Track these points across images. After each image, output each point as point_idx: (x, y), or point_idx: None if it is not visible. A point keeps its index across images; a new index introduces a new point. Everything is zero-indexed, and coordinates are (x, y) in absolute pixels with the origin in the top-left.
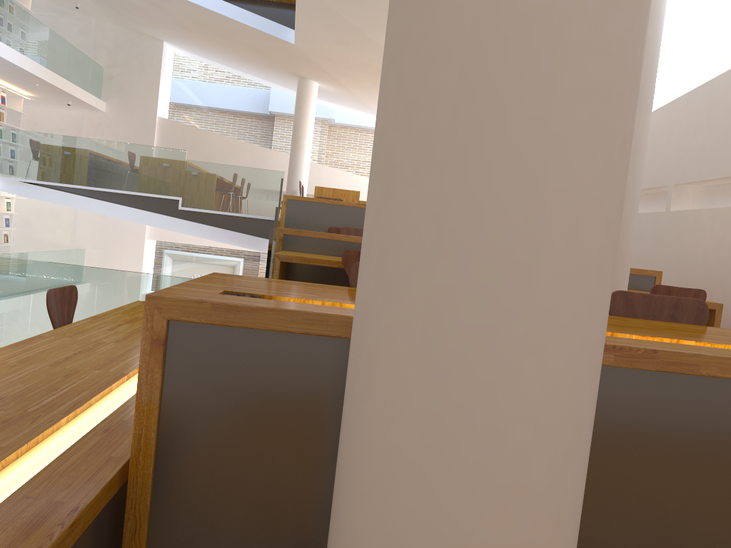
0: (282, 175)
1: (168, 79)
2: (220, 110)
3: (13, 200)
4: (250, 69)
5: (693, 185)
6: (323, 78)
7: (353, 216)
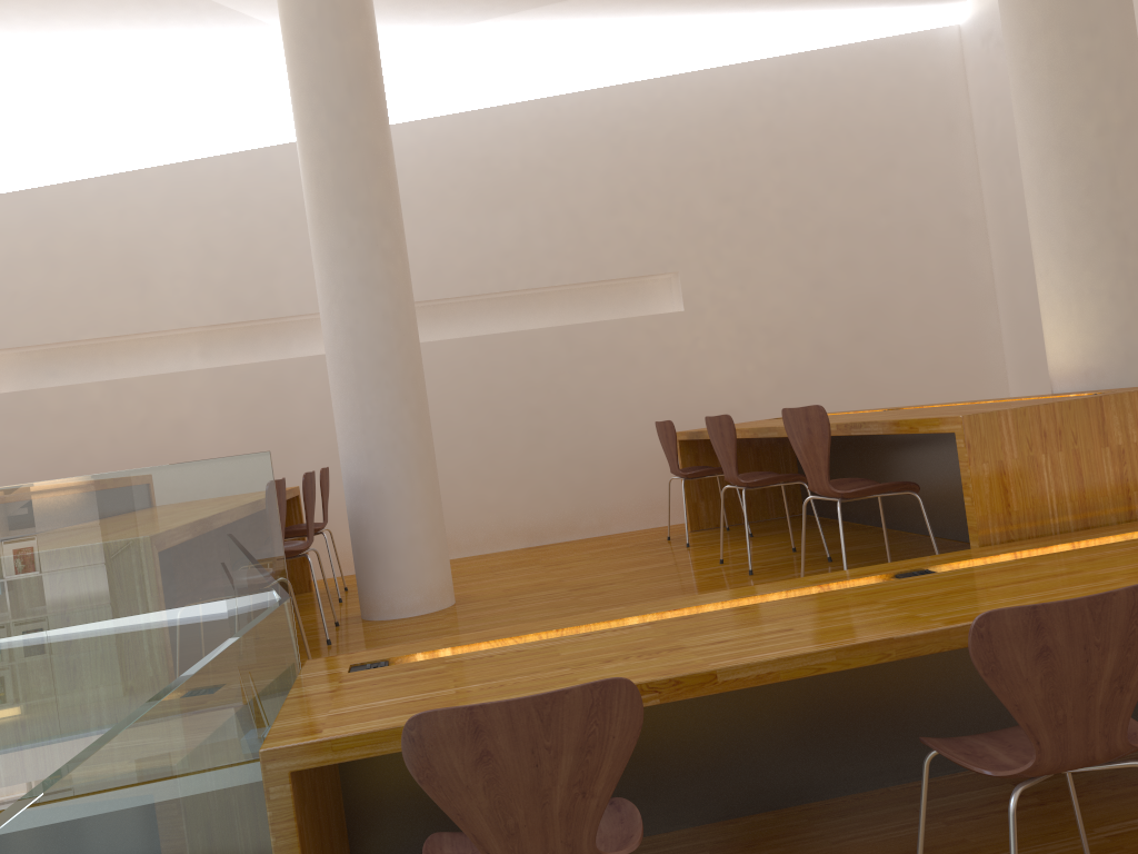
0: None
1: None
2: None
3: None
4: None
5: (10, 350)
6: None
7: None
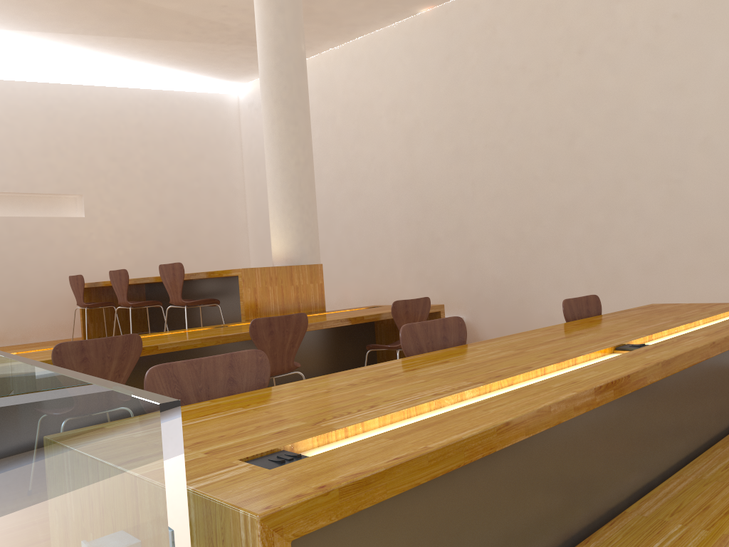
0: None
1: None
2: None
3: None
4: None
5: None
6: None
7: None
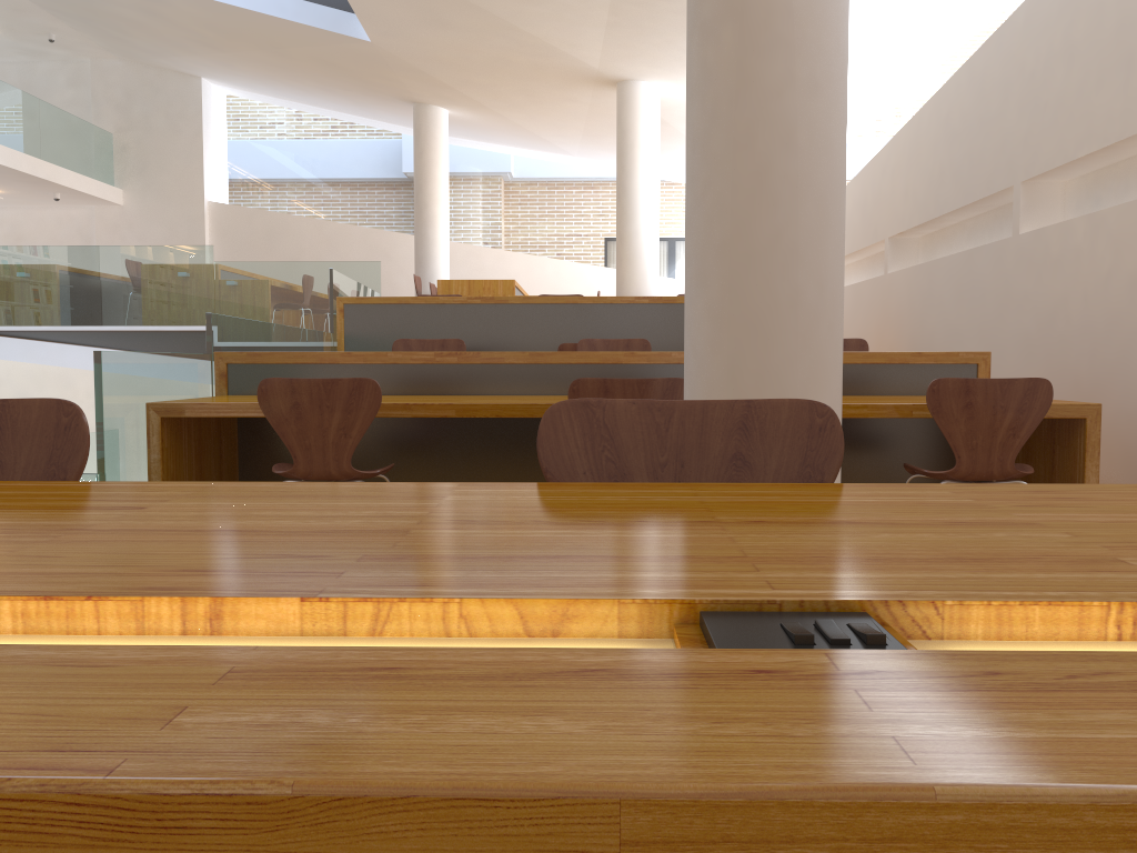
0: (377, 267)
1: (219, 139)
2: (306, 179)
3: None
4: (343, 103)
5: (1058, 177)
6: (448, 99)
7: (464, 321)
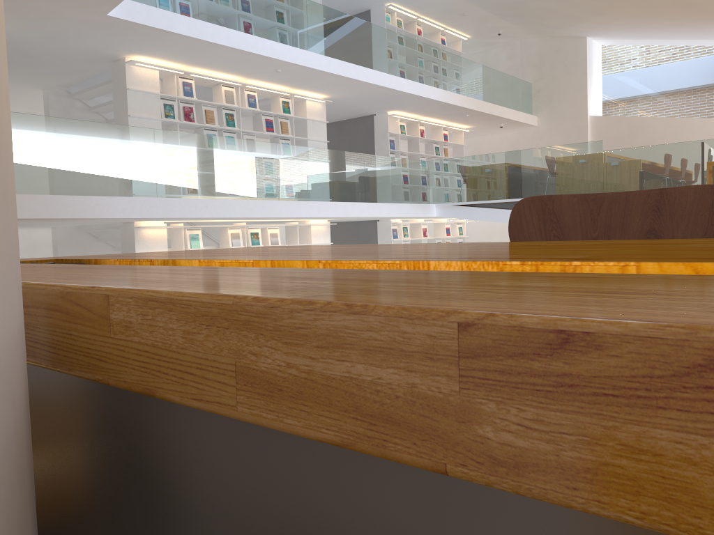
0: None
1: (596, 74)
2: (658, 91)
3: (464, 225)
4: (688, 32)
5: None
6: None
7: None
